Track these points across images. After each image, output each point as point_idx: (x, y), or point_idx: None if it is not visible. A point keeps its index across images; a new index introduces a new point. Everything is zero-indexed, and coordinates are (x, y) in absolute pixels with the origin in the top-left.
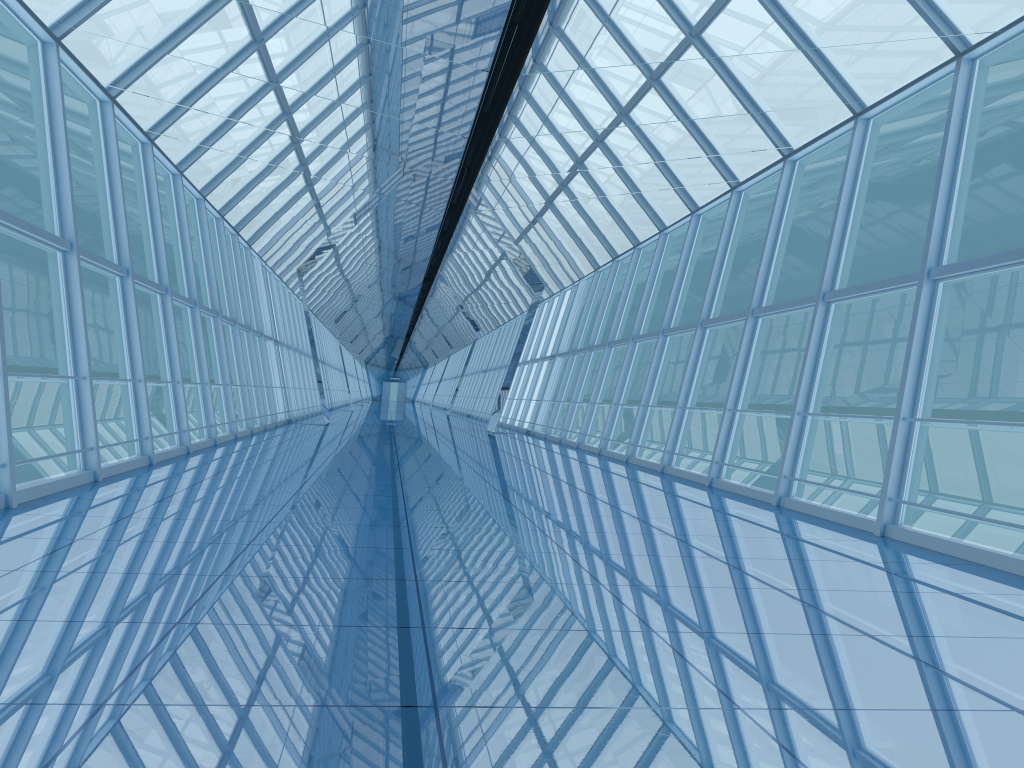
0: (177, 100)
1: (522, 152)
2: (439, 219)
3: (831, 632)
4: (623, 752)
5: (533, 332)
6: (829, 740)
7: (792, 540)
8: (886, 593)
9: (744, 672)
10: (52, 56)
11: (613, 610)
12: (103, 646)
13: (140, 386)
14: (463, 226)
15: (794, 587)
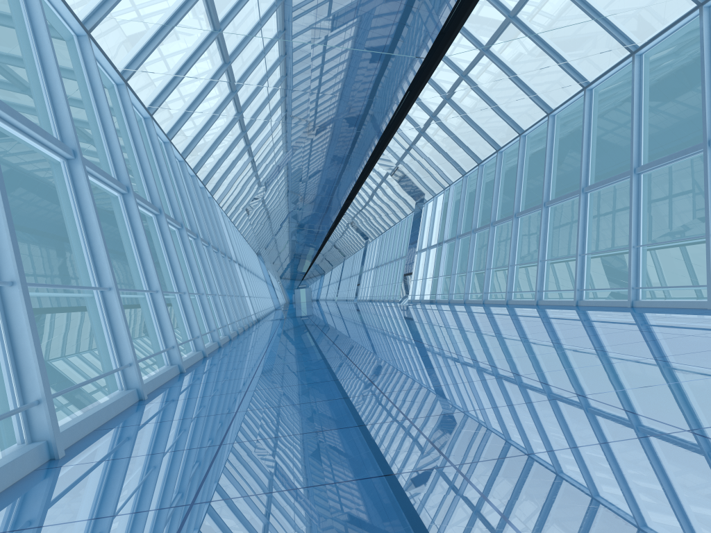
0: (180, 71)
1: (459, 67)
2: (375, 142)
3: None
4: None
5: (422, 228)
6: None
7: None
8: None
9: None
10: (86, 45)
11: None
12: (427, 500)
13: (185, 297)
14: (391, 145)
15: None
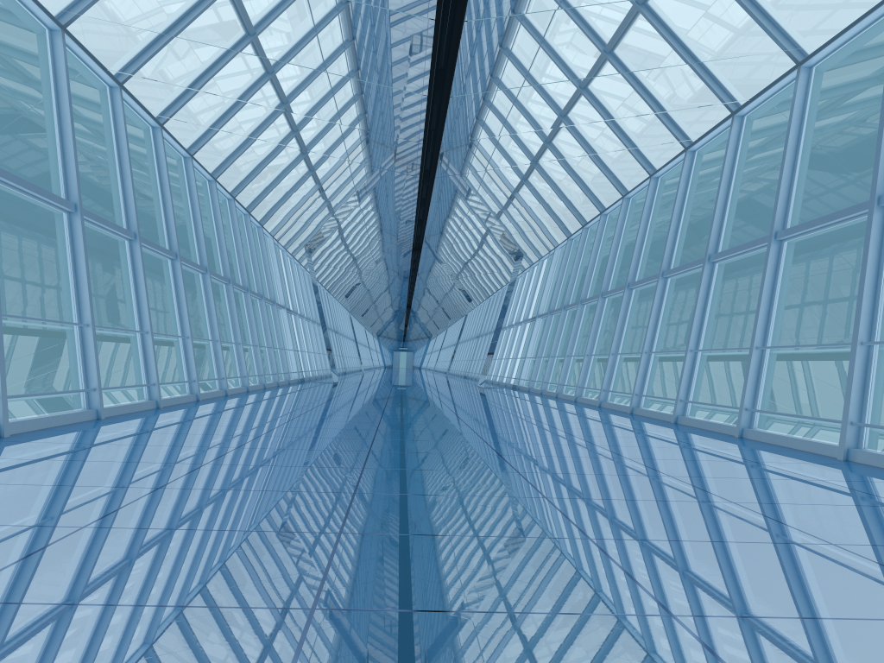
0: (173, 80)
1: (480, 110)
2: (415, 185)
3: (788, 541)
4: (517, 662)
5: (515, 296)
6: (778, 652)
7: (752, 463)
8: (850, 507)
9: (683, 578)
10: (58, 41)
11: (550, 519)
12: None
13: (147, 337)
14: (438, 192)
15: (750, 501)
